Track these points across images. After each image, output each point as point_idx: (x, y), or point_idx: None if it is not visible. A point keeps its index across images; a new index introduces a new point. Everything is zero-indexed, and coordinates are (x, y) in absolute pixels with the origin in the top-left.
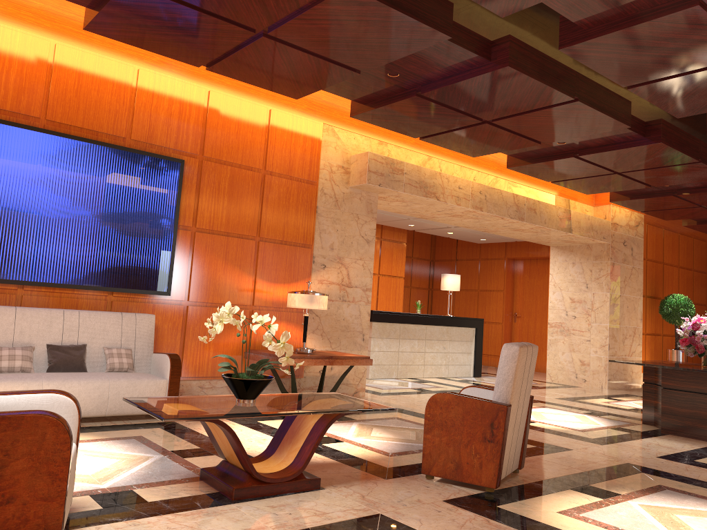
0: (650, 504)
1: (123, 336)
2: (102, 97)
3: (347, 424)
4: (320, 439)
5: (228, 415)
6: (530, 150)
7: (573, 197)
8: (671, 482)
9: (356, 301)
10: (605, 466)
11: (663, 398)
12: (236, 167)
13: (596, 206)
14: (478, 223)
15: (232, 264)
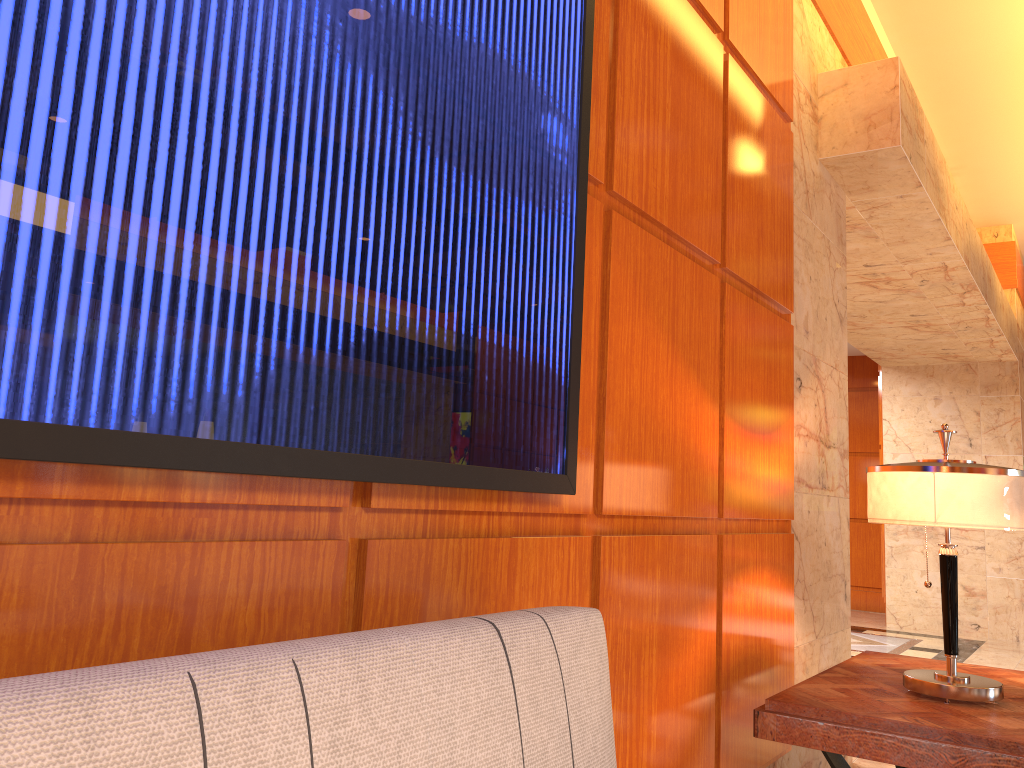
0: None
1: None
2: None
3: None
4: None
5: None
6: None
7: None
8: None
9: (835, 489)
10: None
11: None
12: None
13: None
14: (877, 305)
15: (684, 360)
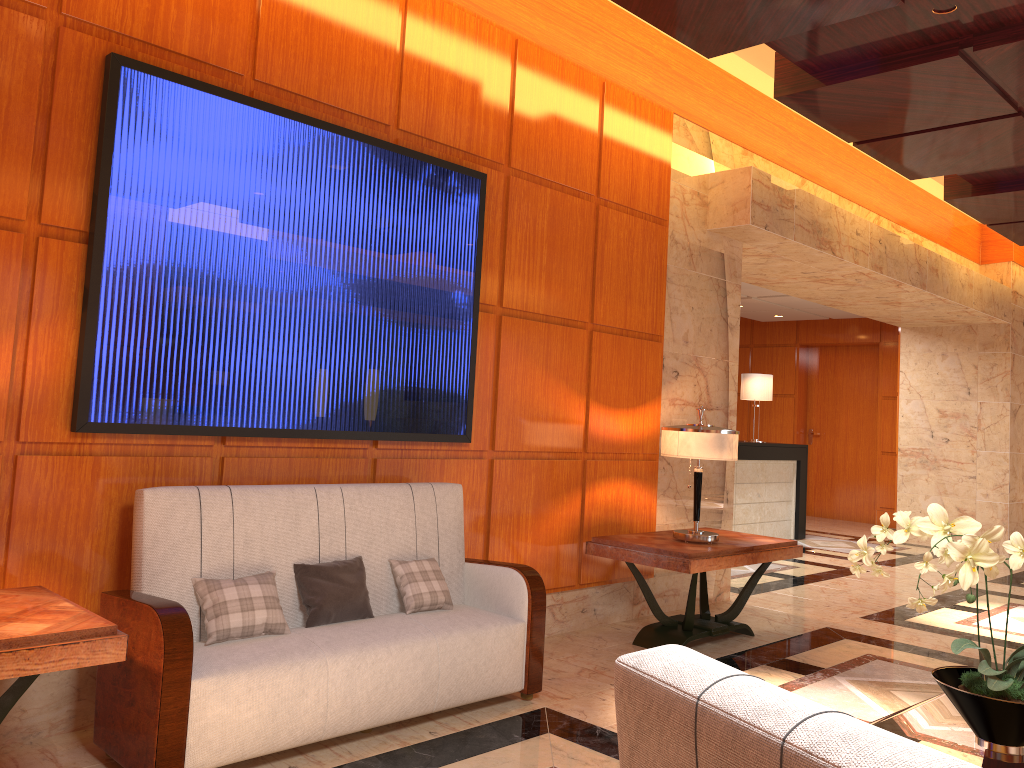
0: None
1: (419, 533)
2: (350, 39)
3: (835, 685)
4: None
5: None
6: (1013, 168)
7: (959, 250)
8: None
9: None
10: None
11: None
12: (557, 190)
13: (983, 264)
14: (842, 292)
15: (555, 376)
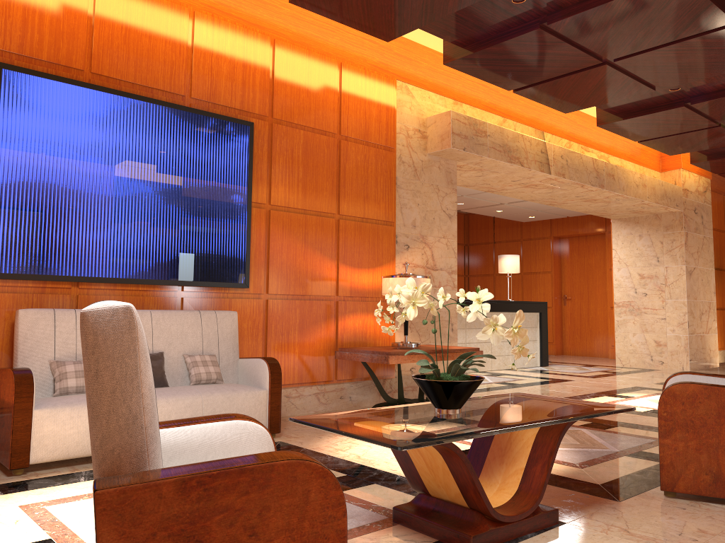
0: None
1: (205, 339)
2: (155, 45)
3: None
4: (554, 456)
5: (470, 434)
6: (632, 101)
7: (641, 162)
8: None
9: (442, 286)
10: None
11: None
12: (309, 131)
13: (663, 172)
14: (550, 194)
15: (312, 248)
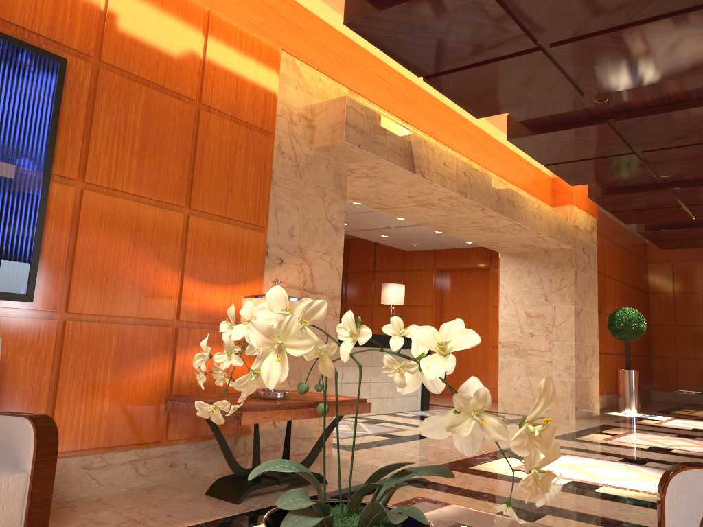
0: None
1: None
2: None
3: None
4: None
5: None
6: (552, 111)
7: (536, 194)
8: None
9: None
10: None
11: None
12: (155, 90)
13: (554, 207)
14: (445, 217)
15: (145, 250)
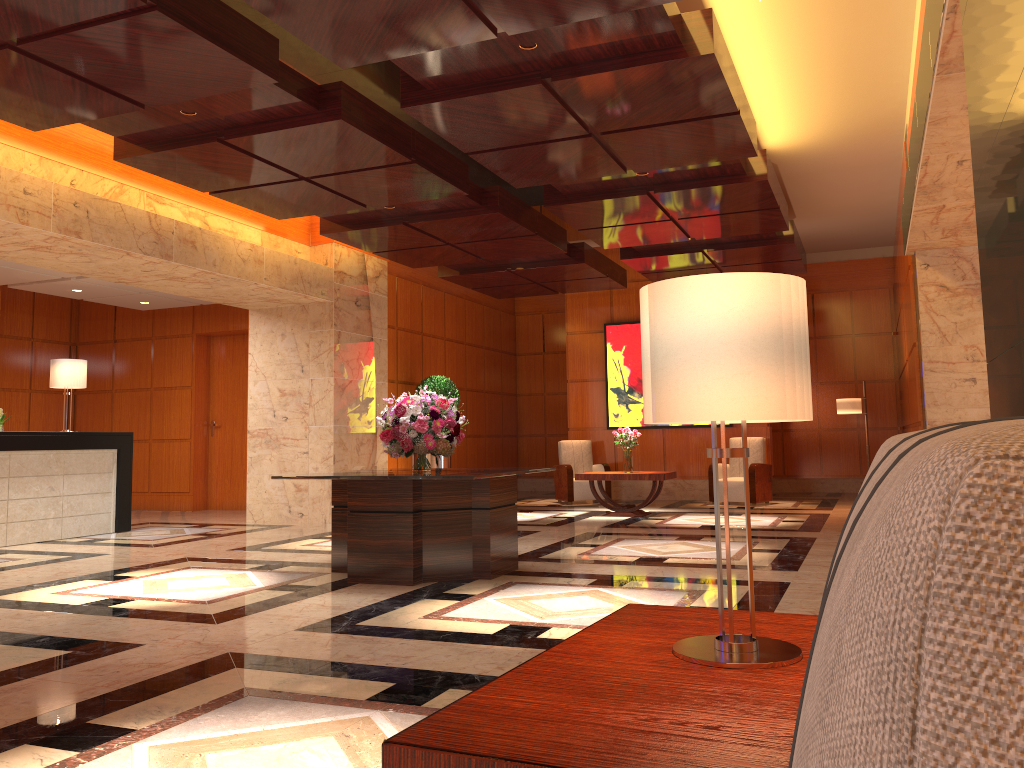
0: (175, 741)
1: None
2: None
3: None
4: None
5: None
6: (142, 124)
7: (274, 229)
8: (273, 676)
9: None
10: (174, 669)
11: (350, 528)
12: None
13: (313, 246)
14: (94, 264)
15: None
